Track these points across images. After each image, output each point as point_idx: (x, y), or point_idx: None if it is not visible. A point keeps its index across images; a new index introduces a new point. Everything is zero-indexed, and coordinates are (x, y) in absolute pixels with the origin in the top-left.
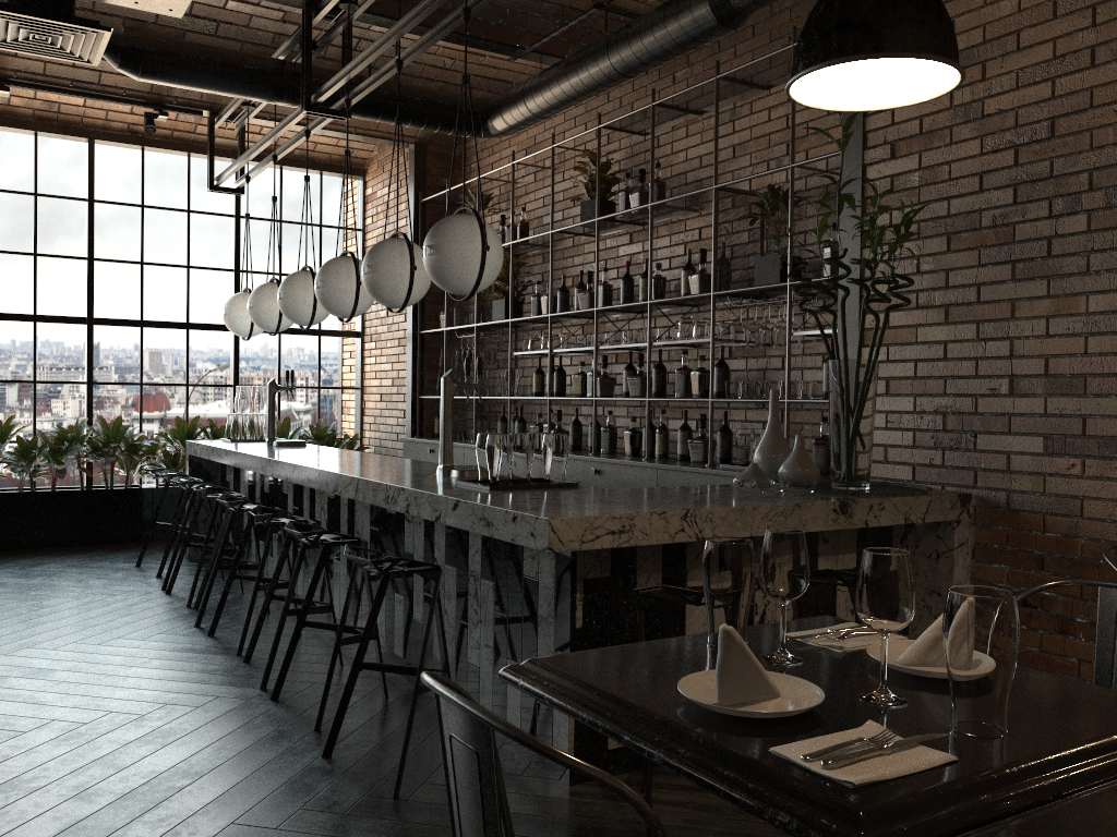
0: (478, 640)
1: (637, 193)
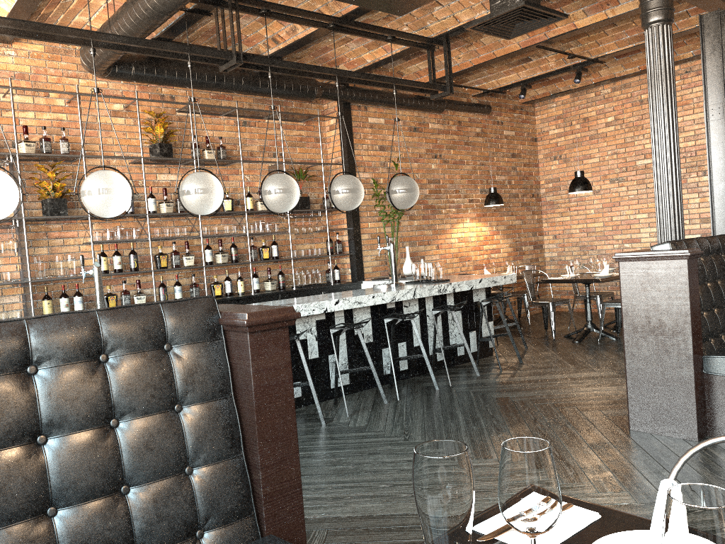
0: (455, 333)
1: (214, 150)
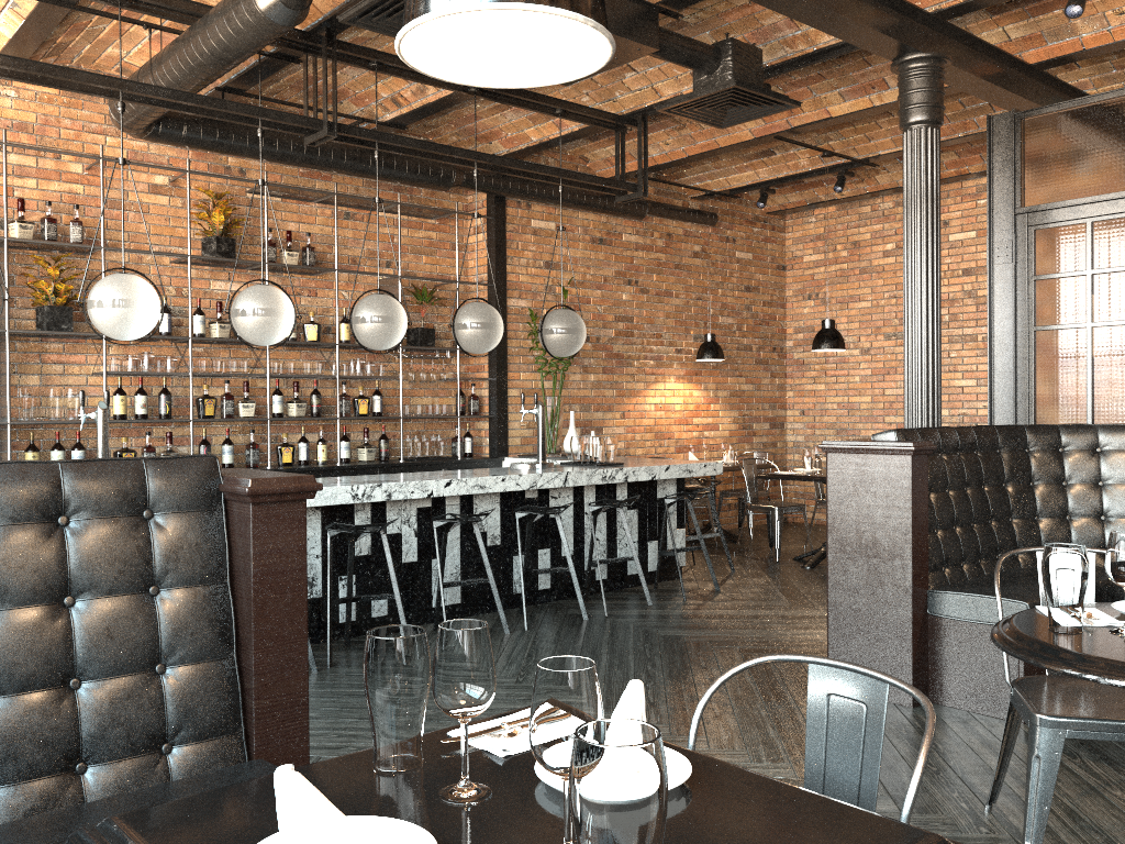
0: (626, 542)
1: (297, 252)
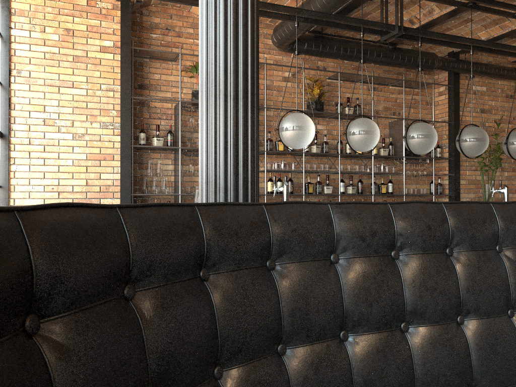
0: None
1: (352, 107)
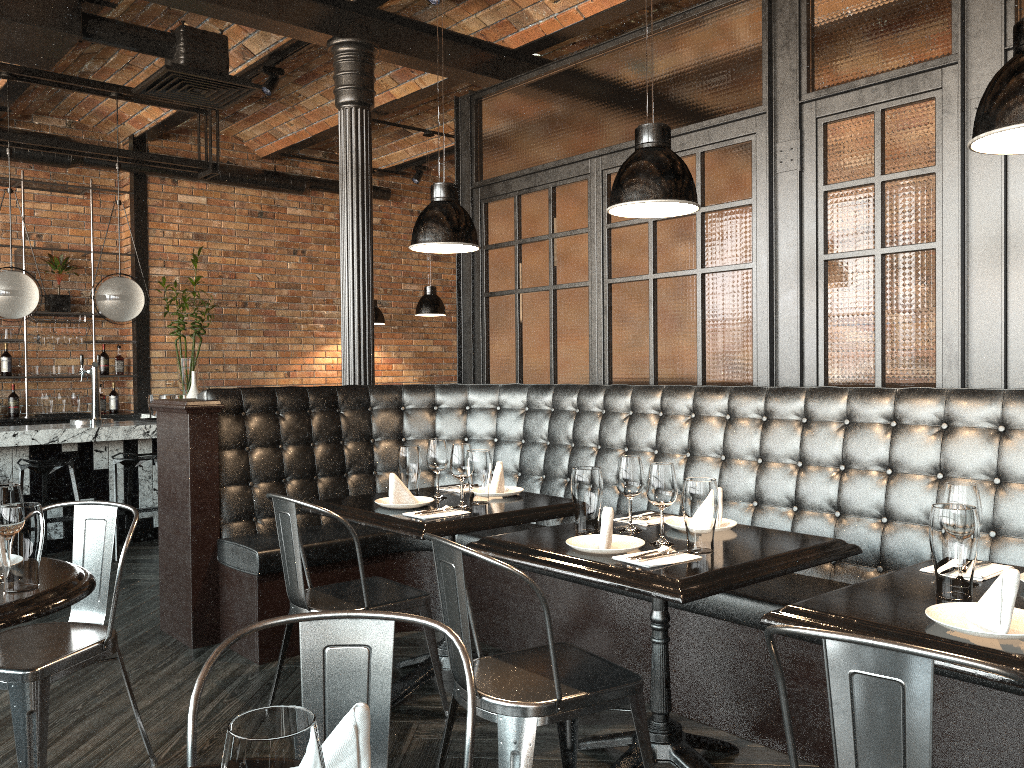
0: None
1: None
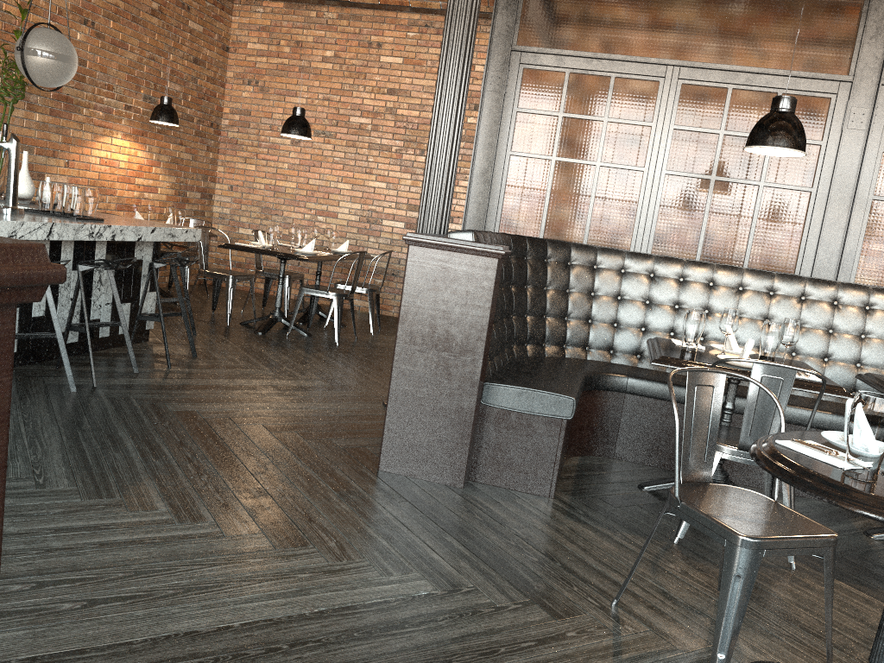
0: (100, 304)
1: None
